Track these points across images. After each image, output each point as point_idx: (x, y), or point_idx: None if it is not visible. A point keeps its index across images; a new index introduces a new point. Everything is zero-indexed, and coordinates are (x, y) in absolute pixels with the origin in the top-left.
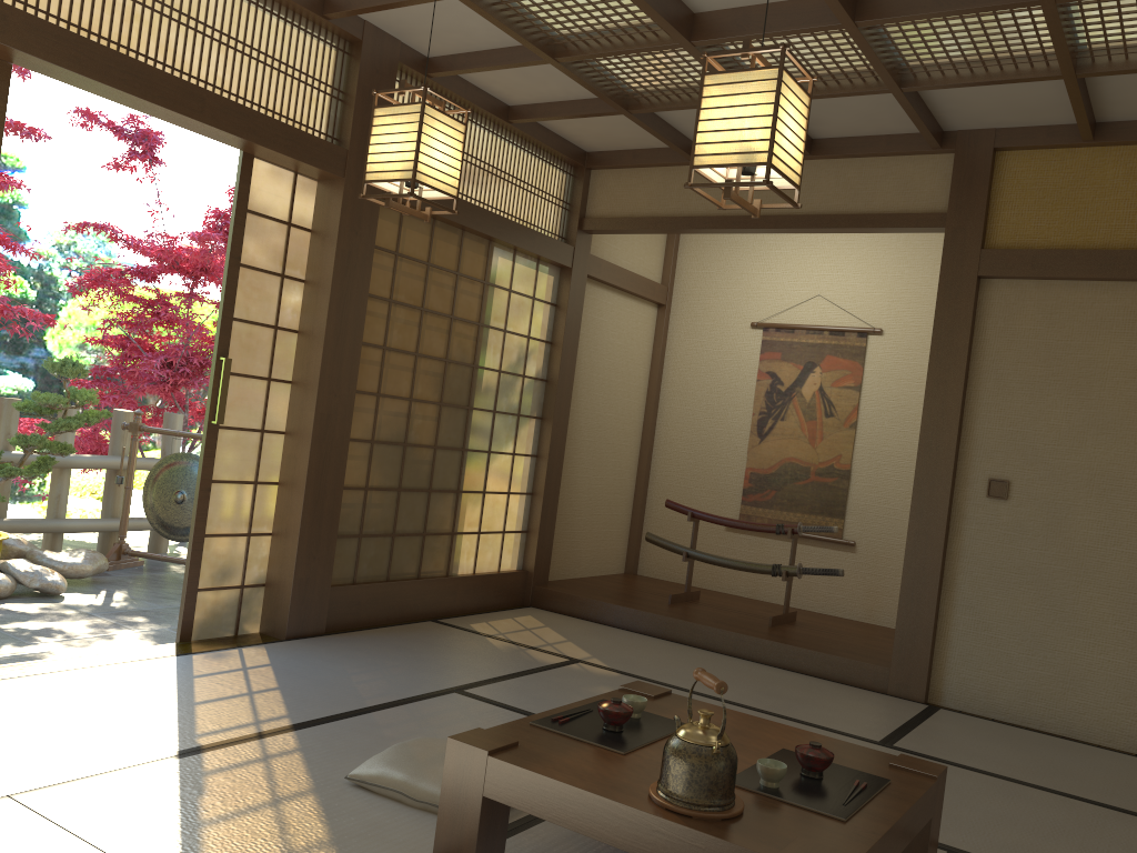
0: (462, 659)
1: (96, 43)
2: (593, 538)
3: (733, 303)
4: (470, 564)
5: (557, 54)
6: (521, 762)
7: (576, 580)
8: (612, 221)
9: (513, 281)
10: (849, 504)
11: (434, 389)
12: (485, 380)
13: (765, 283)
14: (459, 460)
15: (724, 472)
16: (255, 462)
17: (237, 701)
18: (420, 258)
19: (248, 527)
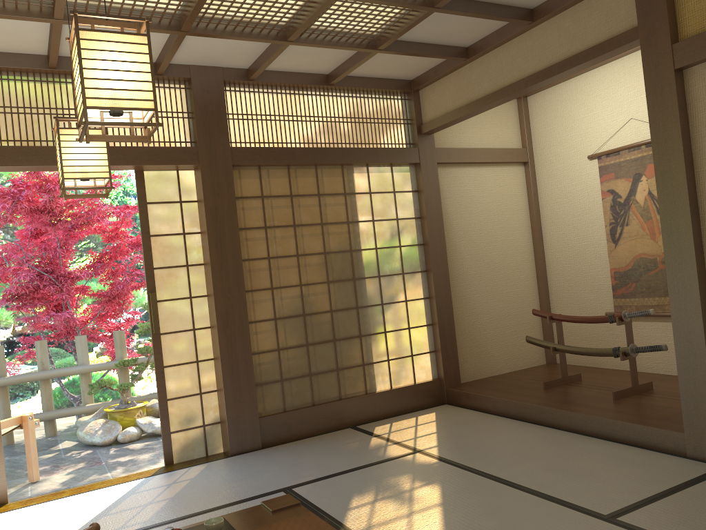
0: (328, 459)
1: (4, 146)
2: (504, 344)
3: (573, 145)
4: (386, 383)
5: (287, 37)
6: None
7: (492, 377)
8: (434, 122)
9: (371, 186)
10: None
11: (319, 274)
12: (364, 257)
13: (591, 122)
14: (355, 315)
15: (596, 275)
16: (194, 349)
17: (131, 511)
18: (283, 194)
19: (198, 389)
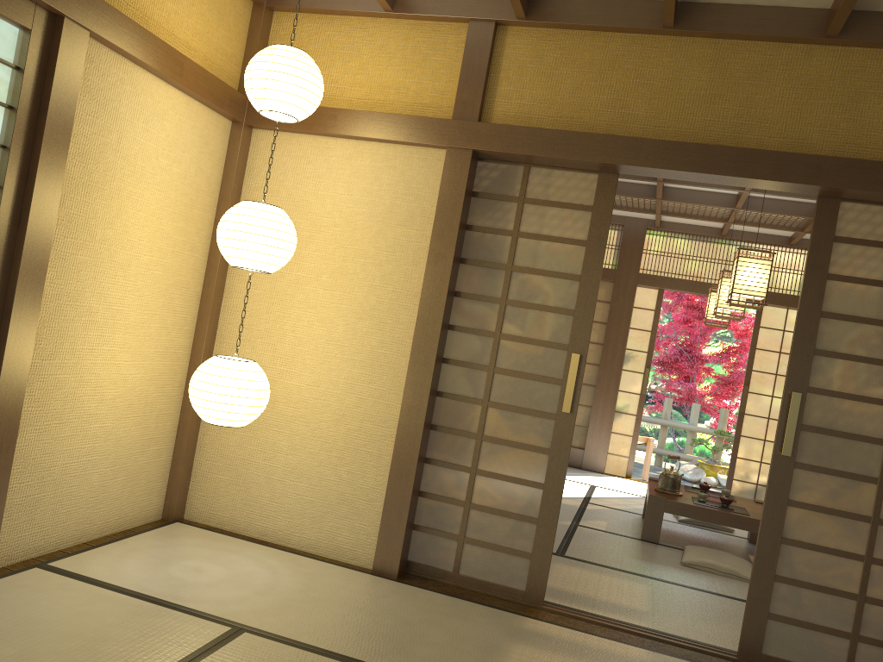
0: None
1: (683, 279)
2: None
3: None
4: None
5: None
6: (651, 481)
7: None
8: None
9: None
10: None
11: None
12: None
13: None
14: None
15: None
16: (764, 431)
17: None
18: None
19: (760, 458)
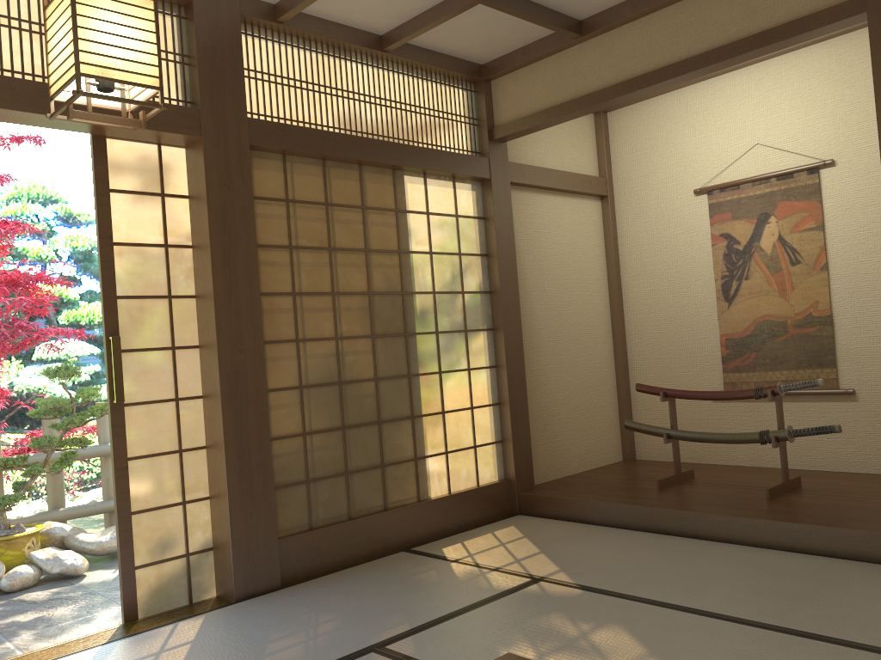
0: (409, 598)
1: None
2: (579, 433)
3: (672, 176)
4: (443, 485)
5: None
6: None
7: (568, 478)
8: (517, 123)
9: (429, 203)
10: (839, 351)
11: (362, 323)
12: (419, 304)
13: (700, 148)
14: (406, 386)
15: (699, 344)
16: (176, 431)
17: None
18: (315, 200)
19: (181, 495)
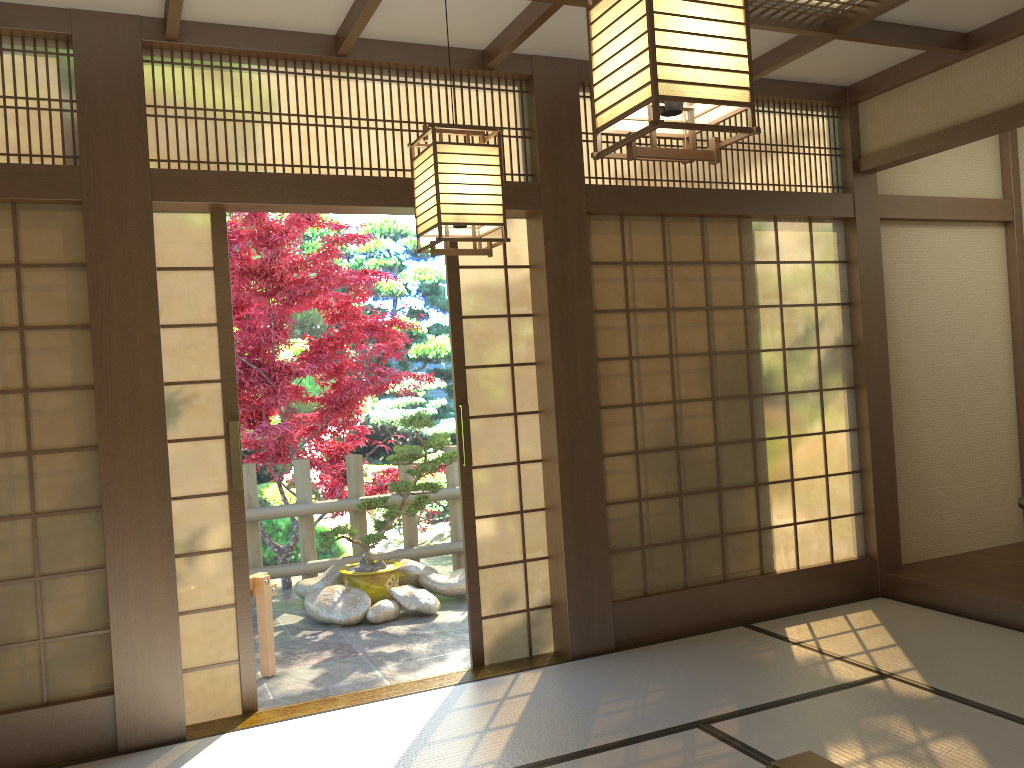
0: (741, 678)
1: (273, 174)
2: (964, 507)
3: None
4: (790, 558)
5: None
6: None
7: (946, 558)
8: (888, 153)
9: (780, 251)
10: None
11: (701, 385)
12: (766, 362)
13: None
14: (750, 452)
15: None
16: (517, 493)
17: (464, 741)
18: (653, 259)
19: (522, 553)
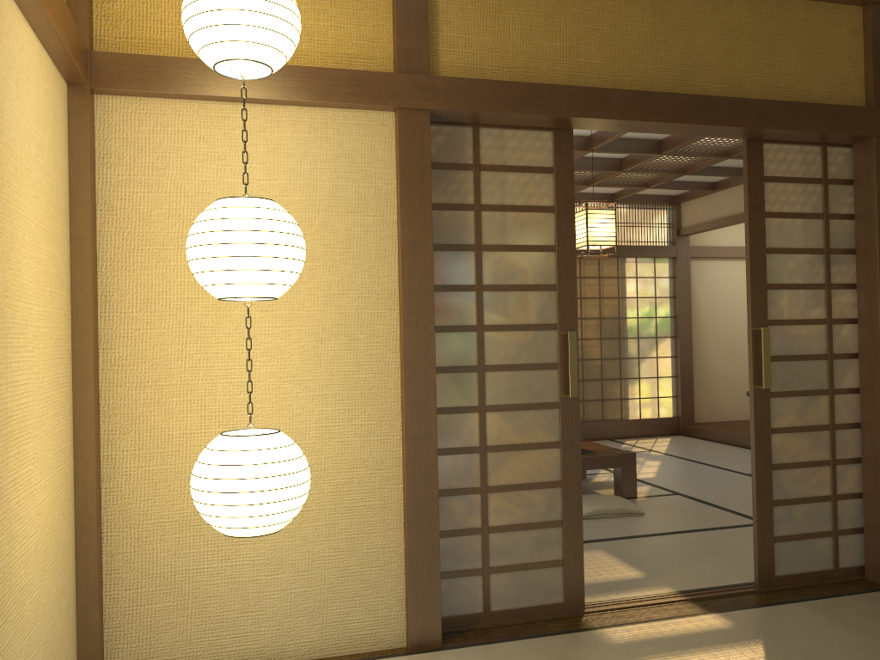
0: None
1: None
2: (734, 398)
3: None
4: (636, 414)
5: (589, 183)
6: None
7: (720, 422)
8: (689, 229)
9: (638, 272)
10: None
11: (595, 332)
12: (628, 323)
13: None
14: (618, 363)
15: None
16: None
17: None
18: None
19: None
